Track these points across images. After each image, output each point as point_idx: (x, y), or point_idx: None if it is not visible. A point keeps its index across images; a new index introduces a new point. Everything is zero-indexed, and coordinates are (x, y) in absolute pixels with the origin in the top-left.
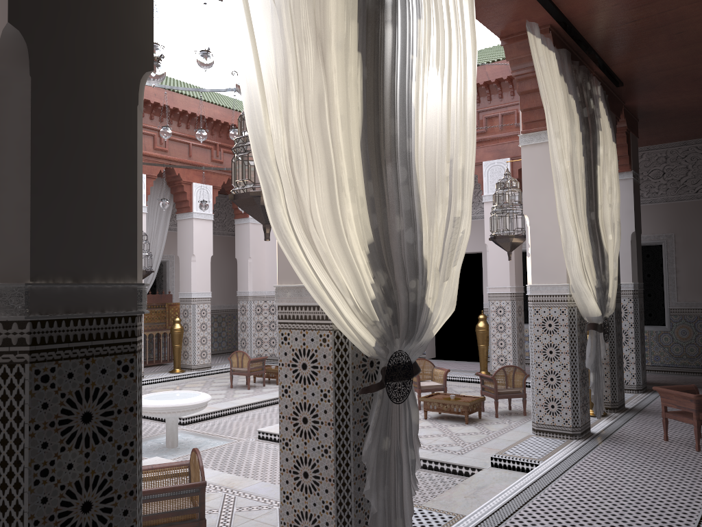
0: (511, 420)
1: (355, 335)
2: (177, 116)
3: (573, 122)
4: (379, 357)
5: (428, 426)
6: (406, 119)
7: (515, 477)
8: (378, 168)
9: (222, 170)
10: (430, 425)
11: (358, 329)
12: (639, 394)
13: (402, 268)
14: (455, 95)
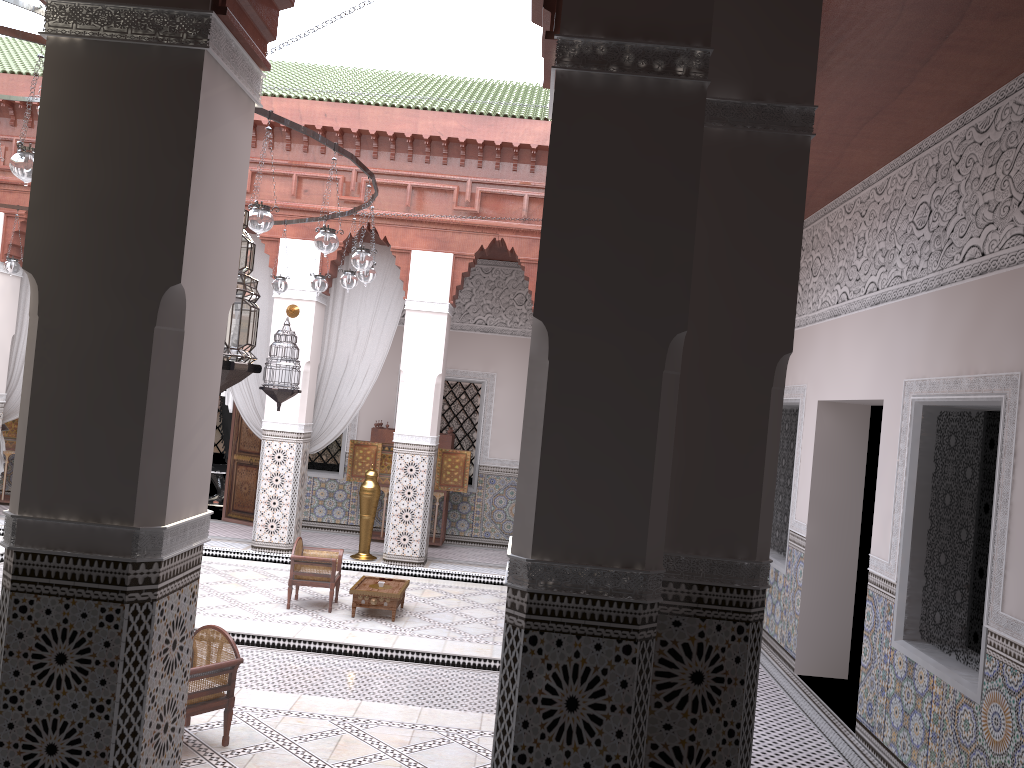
0: None
1: None
2: (386, 144)
3: None
4: None
5: None
6: None
7: None
8: None
9: (475, 226)
10: None
11: None
12: None
13: None
14: None
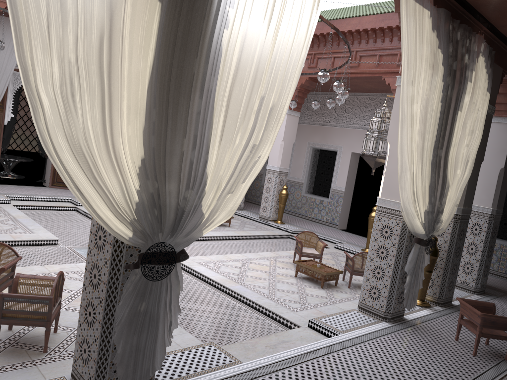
0: (357, 292)
1: (106, 228)
2: None
3: (436, 73)
4: (135, 246)
5: (292, 283)
6: (208, 61)
7: (317, 340)
8: (167, 99)
9: None
10: (294, 283)
11: (114, 223)
12: (474, 295)
13: (177, 180)
14: (280, 44)
